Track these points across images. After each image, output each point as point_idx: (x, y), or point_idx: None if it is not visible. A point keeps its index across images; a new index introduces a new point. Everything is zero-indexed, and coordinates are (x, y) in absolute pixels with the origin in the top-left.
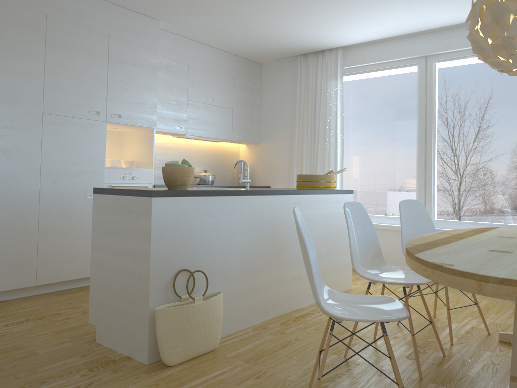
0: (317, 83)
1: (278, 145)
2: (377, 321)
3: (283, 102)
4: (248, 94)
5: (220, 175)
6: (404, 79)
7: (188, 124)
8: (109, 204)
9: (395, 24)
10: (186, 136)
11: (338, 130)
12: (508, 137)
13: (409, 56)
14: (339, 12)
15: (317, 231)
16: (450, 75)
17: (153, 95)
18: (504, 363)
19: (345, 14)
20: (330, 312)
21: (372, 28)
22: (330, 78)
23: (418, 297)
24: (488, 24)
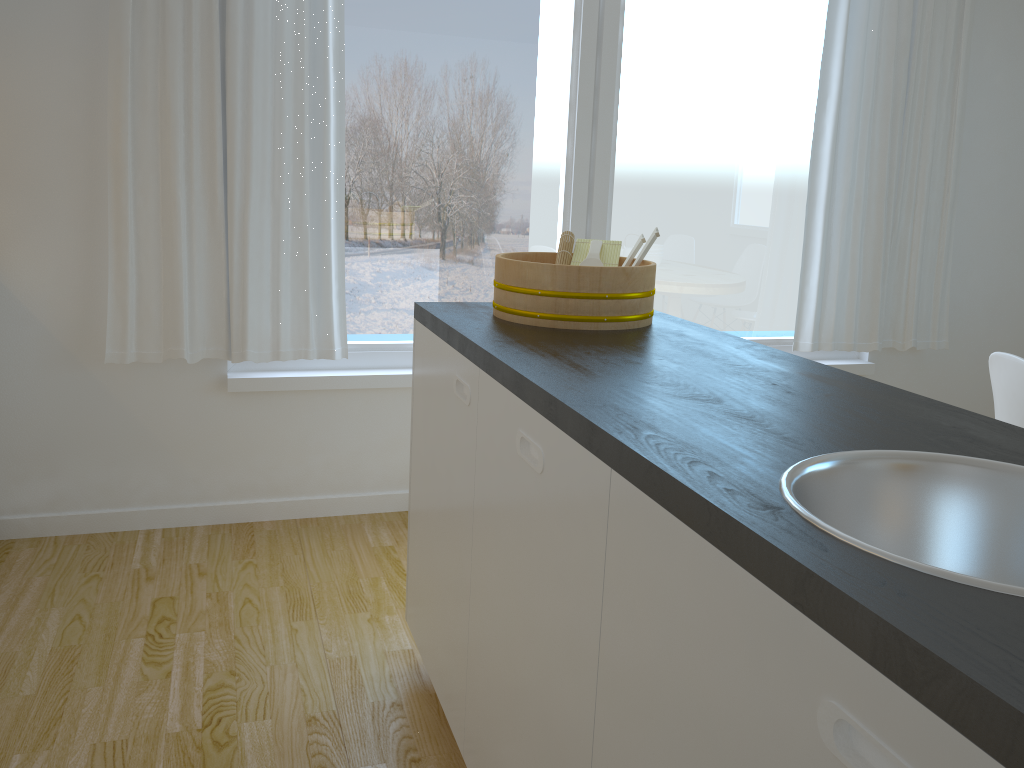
0: None
1: (15, 73)
2: None
3: None
4: None
5: None
6: None
7: None
8: None
9: None
10: None
11: (331, 49)
12: (770, 133)
13: None
14: None
15: None
16: None
17: None
18: None
19: None
20: None
21: None
22: None
23: None
24: None
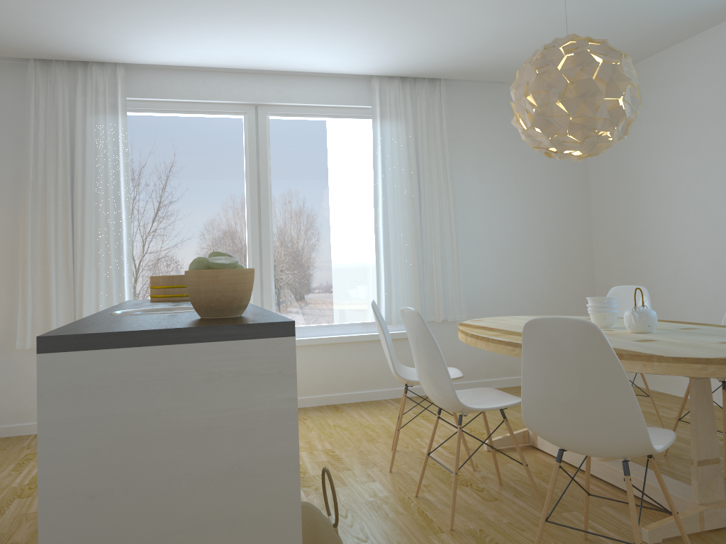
0: (78, 115)
1: None
2: (673, 442)
3: None
4: None
5: None
6: (225, 132)
7: None
8: (125, 372)
9: (242, 52)
10: None
11: (123, 199)
12: (355, 218)
13: (236, 101)
14: (199, 15)
15: None
16: (287, 135)
17: None
18: (540, 469)
19: (202, 20)
20: (655, 448)
21: (207, 49)
22: (105, 111)
23: (324, 434)
24: (573, 99)
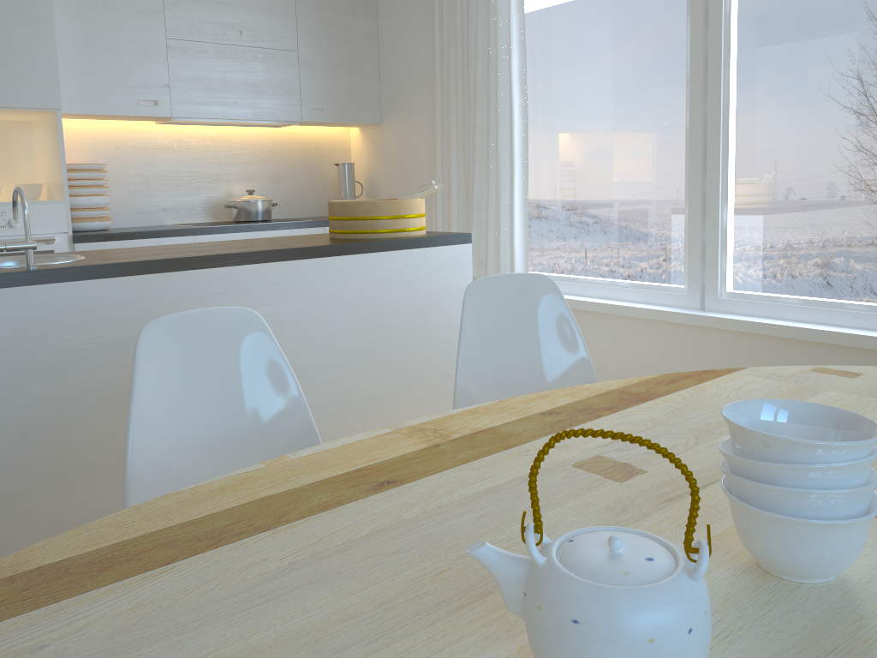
0: None
1: (412, 124)
2: None
3: (416, 26)
4: (339, 15)
5: (302, 197)
6: None
7: (173, 94)
8: None
9: None
10: (182, 121)
11: (514, 80)
12: None
13: None
14: None
15: (330, 349)
16: None
17: (41, 33)
18: None
19: None
20: None
21: None
22: None
23: None
24: None
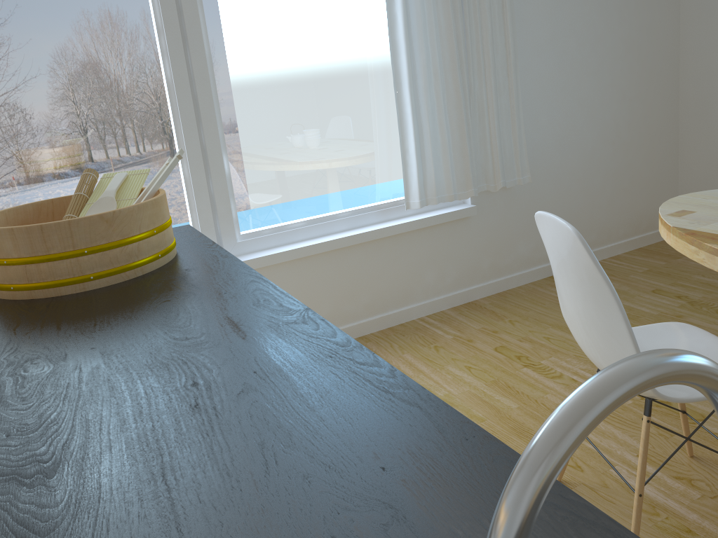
0: None
1: None
2: None
3: None
4: None
5: None
6: None
7: None
8: None
9: None
10: None
11: None
12: (352, 27)
13: None
14: None
15: None
16: None
17: None
18: None
19: None
20: None
21: None
22: None
23: None
24: None
